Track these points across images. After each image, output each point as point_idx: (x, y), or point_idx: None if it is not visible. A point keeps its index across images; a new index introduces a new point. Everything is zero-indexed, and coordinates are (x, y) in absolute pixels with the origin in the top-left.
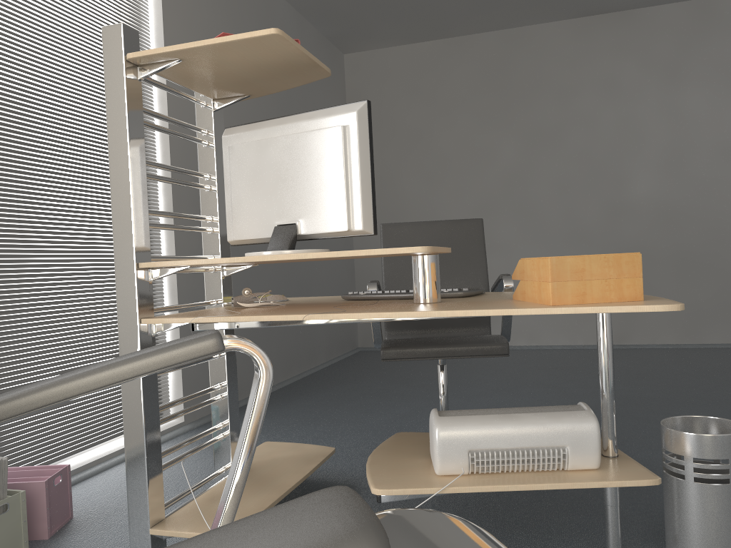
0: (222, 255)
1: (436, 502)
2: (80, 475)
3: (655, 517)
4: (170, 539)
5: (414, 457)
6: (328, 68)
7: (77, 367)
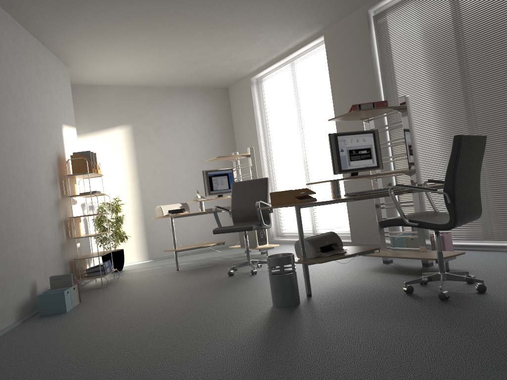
0: (409, 168)
1: (388, 284)
2: (494, 248)
3: (318, 305)
4: (407, 263)
5: (347, 248)
6: (354, 110)
7: (504, 202)
